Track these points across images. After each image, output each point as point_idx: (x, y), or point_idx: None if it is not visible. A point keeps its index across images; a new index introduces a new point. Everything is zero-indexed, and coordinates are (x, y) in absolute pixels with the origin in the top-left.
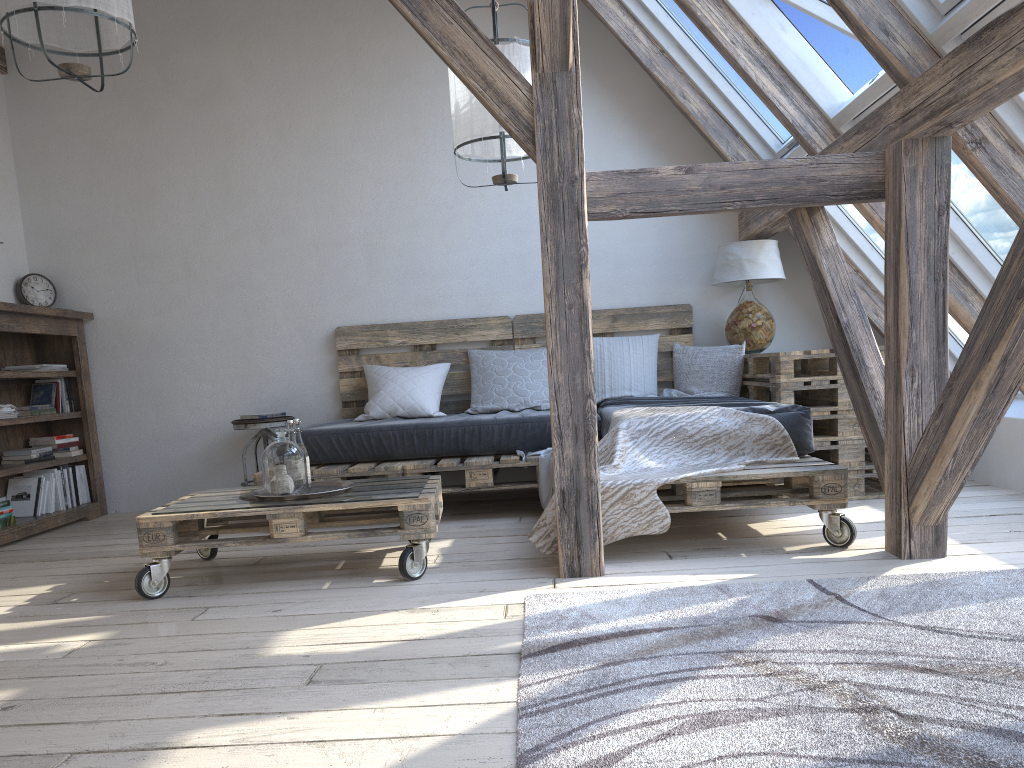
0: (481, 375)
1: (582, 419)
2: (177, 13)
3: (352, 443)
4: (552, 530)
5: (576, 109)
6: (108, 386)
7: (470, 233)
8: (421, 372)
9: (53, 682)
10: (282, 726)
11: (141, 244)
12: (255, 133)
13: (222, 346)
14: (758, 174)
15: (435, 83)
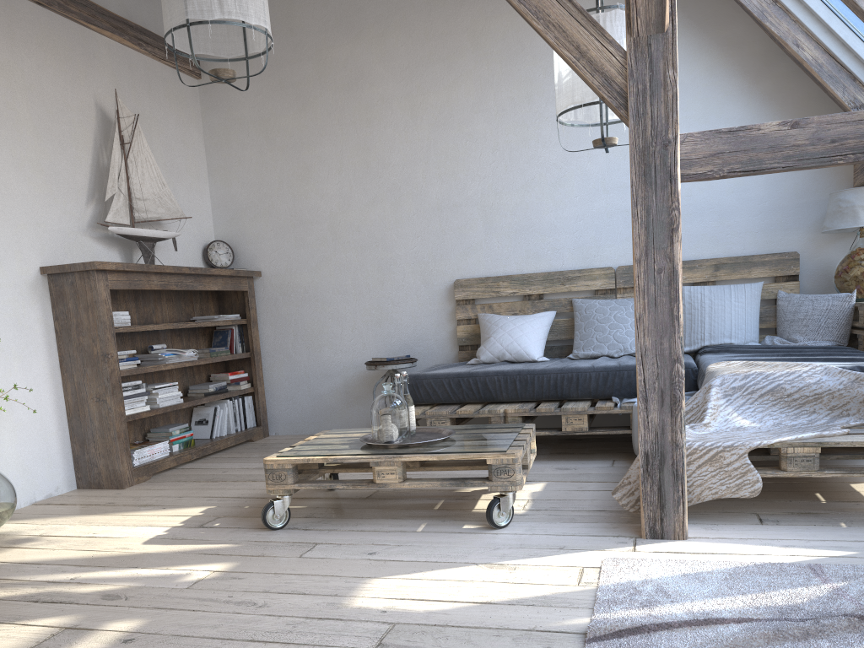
0: (583, 323)
1: (669, 383)
2: (329, 14)
3: (461, 386)
4: (636, 488)
5: (671, 71)
6: (271, 331)
7: (577, 191)
8: (528, 320)
9: (171, 615)
10: None
11: (298, 213)
12: (390, 112)
13: (360, 297)
14: None
15: (549, 54)
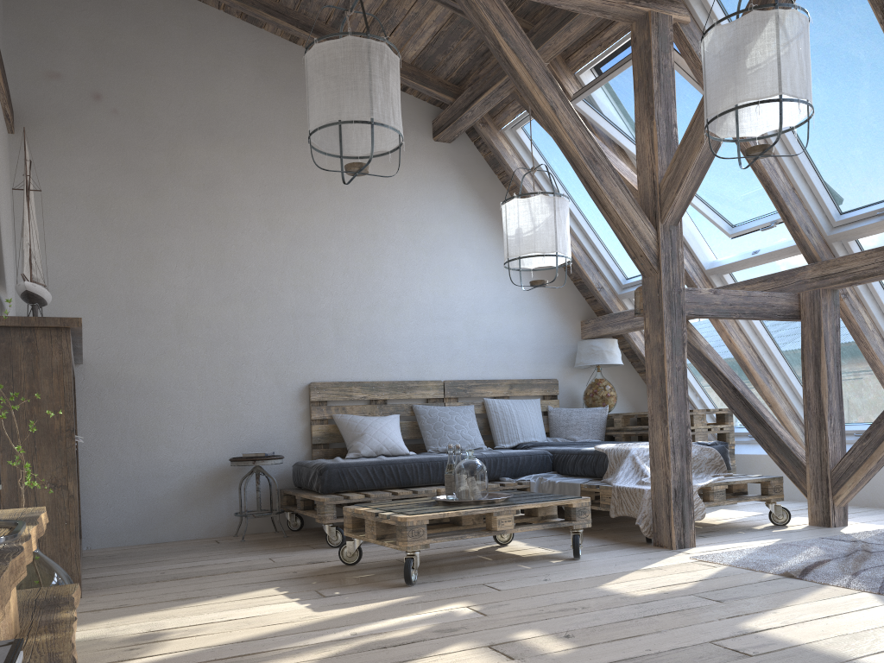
0: (432, 424)
1: (684, 441)
2: (187, 115)
3: (384, 473)
4: (648, 519)
5: (681, 249)
6: (90, 426)
7: (412, 317)
8: (388, 420)
9: (541, 624)
10: (784, 615)
11: (137, 300)
12: (248, 220)
13: (207, 394)
14: (746, 299)
15: (390, 205)
